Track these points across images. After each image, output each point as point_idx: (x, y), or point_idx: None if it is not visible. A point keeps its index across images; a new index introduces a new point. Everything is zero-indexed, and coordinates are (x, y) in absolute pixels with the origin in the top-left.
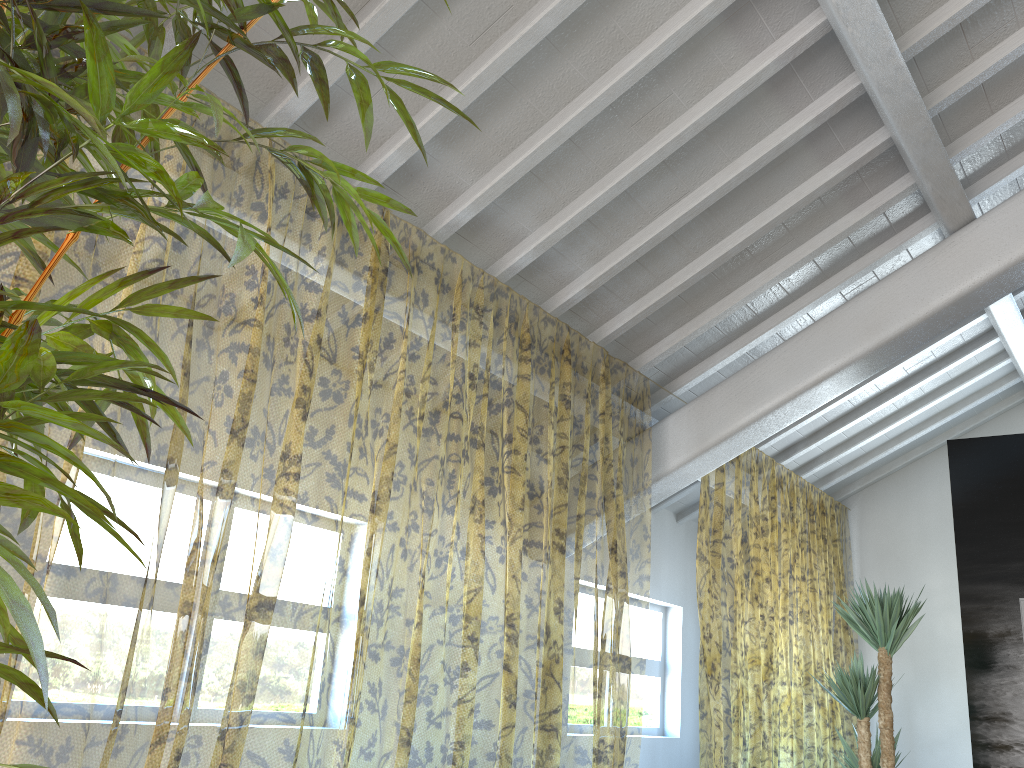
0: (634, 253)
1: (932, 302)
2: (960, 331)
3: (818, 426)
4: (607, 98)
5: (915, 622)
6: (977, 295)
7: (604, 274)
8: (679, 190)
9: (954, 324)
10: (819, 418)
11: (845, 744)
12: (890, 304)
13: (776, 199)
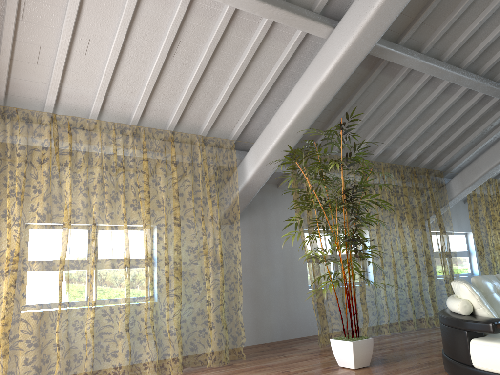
0: (429, 144)
1: None
2: None
3: None
4: (414, 119)
5: None
6: None
7: (421, 151)
8: (439, 126)
9: None
10: None
11: None
12: None
13: (471, 117)
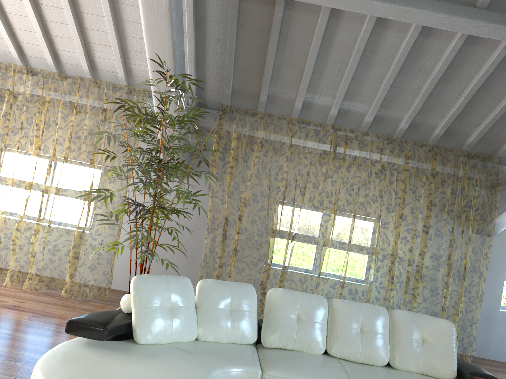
0: (453, 114)
1: None
2: None
3: None
4: (392, 75)
5: None
6: None
7: (445, 123)
8: (460, 88)
9: None
10: None
11: None
12: None
13: None
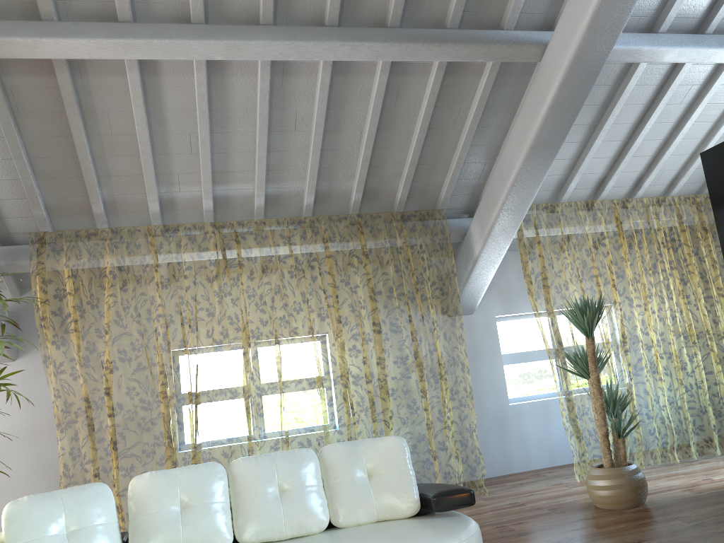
0: (362, 168)
1: (538, 115)
2: (686, 68)
3: (646, 162)
4: (263, 135)
5: (596, 317)
6: (564, 98)
7: (358, 183)
8: (356, 133)
9: (574, 115)
10: (639, 158)
11: (589, 394)
12: (525, 123)
13: (420, 102)
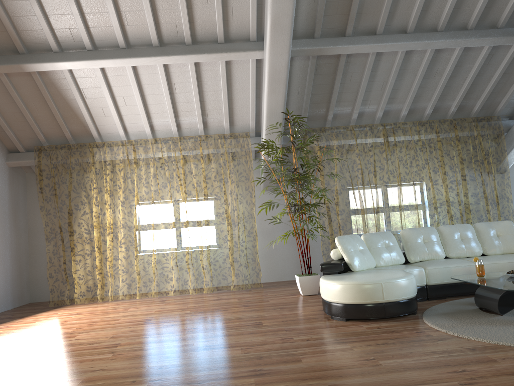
0: (462, 95)
1: None
2: None
3: None
4: (419, 80)
5: None
6: None
7: (457, 102)
8: (463, 77)
9: None
10: None
11: None
12: None
13: (501, 61)
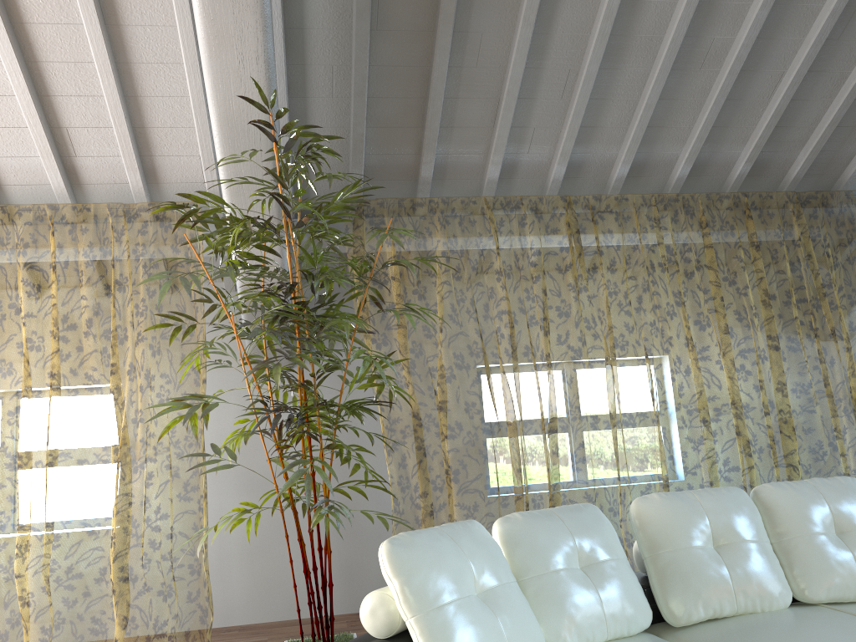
0: (767, 128)
1: None
2: None
3: None
4: (663, 73)
5: None
6: None
7: (753, 149)
8: (774, 76)
9: None
10: None
11: None
12: None
13: None
